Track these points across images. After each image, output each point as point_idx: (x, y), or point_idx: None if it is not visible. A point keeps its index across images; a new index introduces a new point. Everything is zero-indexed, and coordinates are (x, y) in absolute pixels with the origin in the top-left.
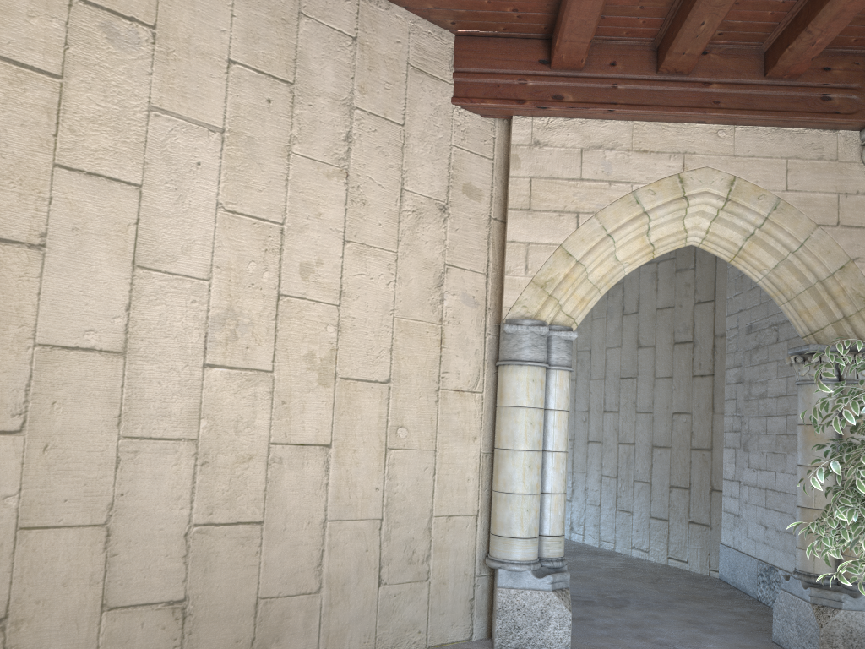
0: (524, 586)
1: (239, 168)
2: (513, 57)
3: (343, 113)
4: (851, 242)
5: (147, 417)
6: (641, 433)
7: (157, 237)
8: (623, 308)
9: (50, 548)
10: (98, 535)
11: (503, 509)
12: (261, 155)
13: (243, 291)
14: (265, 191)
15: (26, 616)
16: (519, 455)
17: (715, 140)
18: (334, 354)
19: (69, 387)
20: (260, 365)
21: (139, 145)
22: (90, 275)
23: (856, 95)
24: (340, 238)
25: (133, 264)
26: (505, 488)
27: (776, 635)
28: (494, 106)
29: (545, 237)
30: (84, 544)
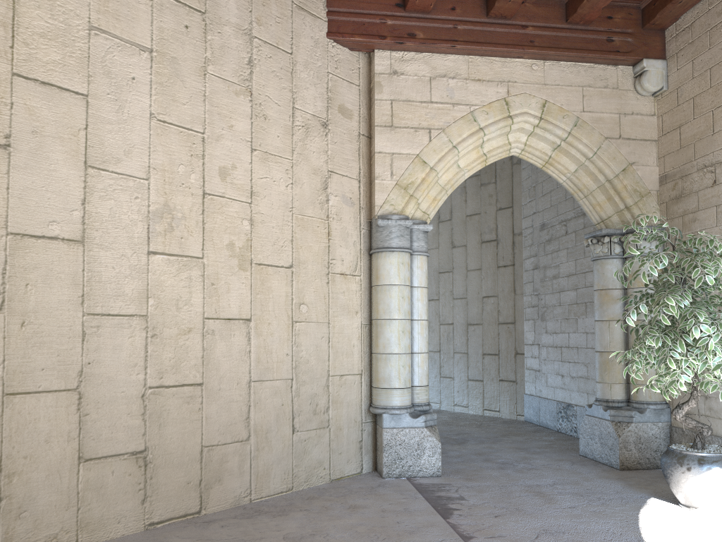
0: (403, 425)
1: (166, 84)
2: (374, 1)
3: (245, 41)
4: (629, 151)
5: (105, 296)
6: (458, 314)
7: (103, 141)
8: (439, 216)
9: (32, 411)
10: (72, 398)
11: (384, 366)
12: (183, 74)
13: (176, 190)
14: (188, 104)
15: (17, 470)
16: (395, 323)
17: (531, 72)
18: (249, 244)
19: (39, 271)
20: (193, 252)
21: (84, 60)
22: (50, 172)
23: (631, 38)
24: (249, 147)
25: (85, 164)
26: (385, 350)
27: (583, 450)
28: (361, 41)
29: (405, 149)
30: (60, 406)
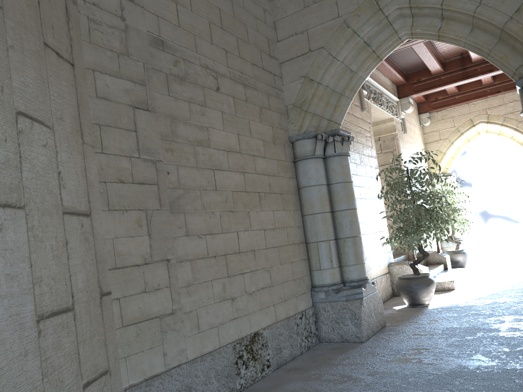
0: None
1: None
2: None
3: None
4: None
5: None
6: None
7: None
8: None
9: None
10: None
11: None
12: None
13: None
14: None
15: None
16: None
17: None
18: None
19: None
20: None
21: None
22: None
23: None
24: None
25: None
26: None
27: (366, 334)
28: None
29: None
30: None
